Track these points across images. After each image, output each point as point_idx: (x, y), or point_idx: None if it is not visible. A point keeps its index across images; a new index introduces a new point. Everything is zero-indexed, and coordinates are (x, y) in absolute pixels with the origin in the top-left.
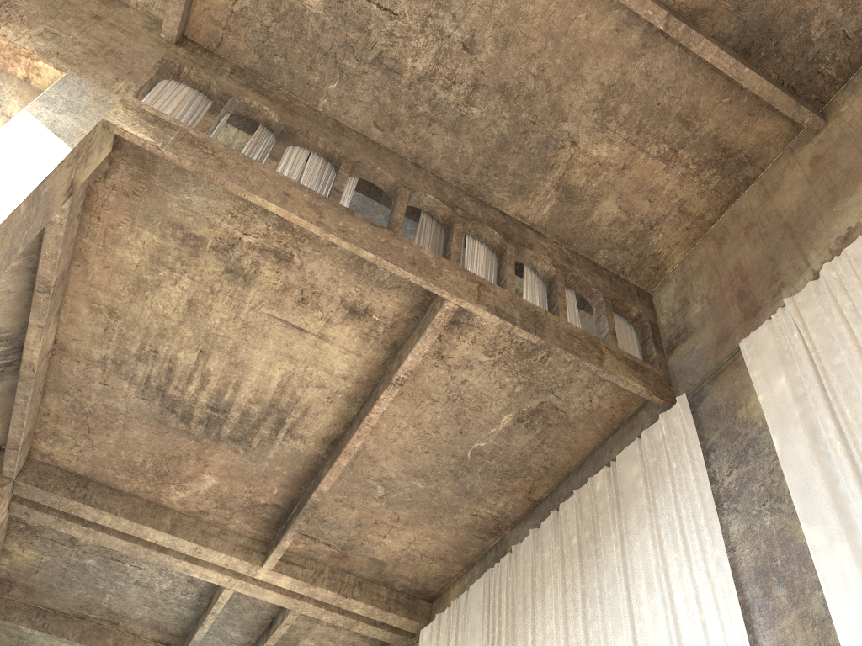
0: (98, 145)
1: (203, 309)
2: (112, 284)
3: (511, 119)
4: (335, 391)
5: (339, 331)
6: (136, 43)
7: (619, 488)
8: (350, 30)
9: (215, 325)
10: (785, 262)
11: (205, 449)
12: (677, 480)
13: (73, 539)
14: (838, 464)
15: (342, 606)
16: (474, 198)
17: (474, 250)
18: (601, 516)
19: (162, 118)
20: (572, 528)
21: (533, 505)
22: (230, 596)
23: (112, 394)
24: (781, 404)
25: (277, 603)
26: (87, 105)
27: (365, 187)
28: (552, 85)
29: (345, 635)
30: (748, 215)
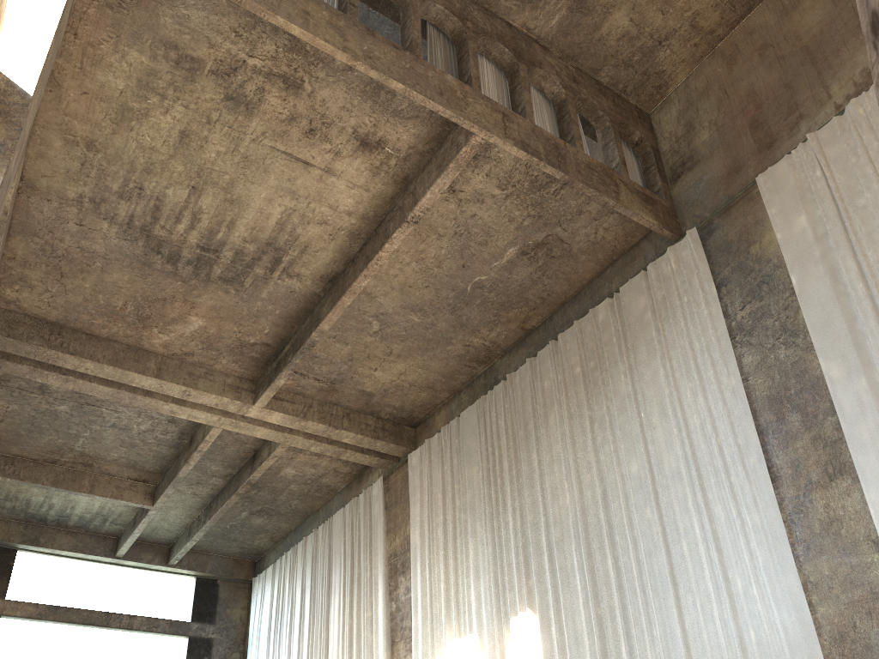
0: None
1: (197, 142)
2: (91, 113)
3: None
4: (338, 228)
5: (348, 165)
6: None
7: (625, 320)
8: None
9: (211, 159)
10: (805, 91)
11: (193, 291)
12: (689, 314)
13: (43, 387)
14: (858, 304)
15: (332, 437)
16: (480, 7)
17: (483, 70)
18: (606, 347)
19: None
20: (573, 358)
21: (525, 334)
22: (218, 434)
23: (89, 236)
24: (801, 243)
25: (266, 438)
26: None
27: None
28: None
29: (327, 462)
30: (763, 34)
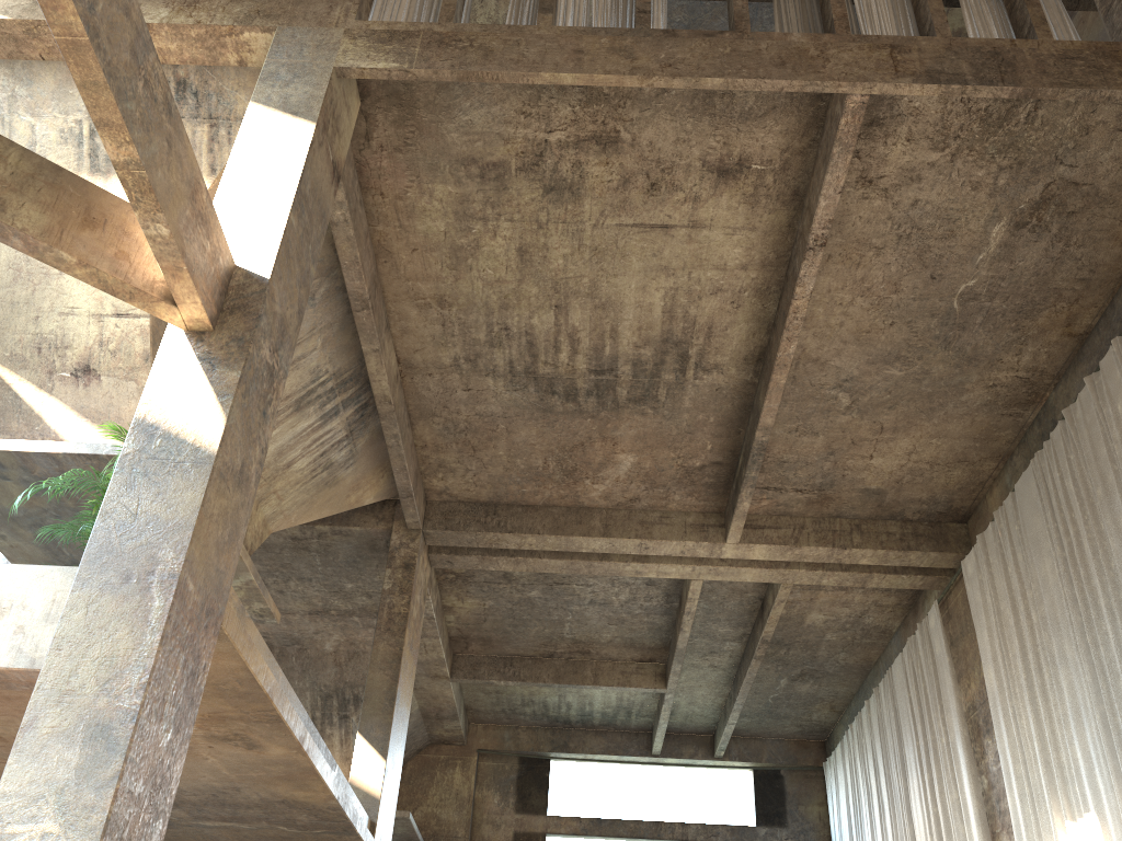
0: (342, 104)
1: (538, 254)
2: (428, 268)
3: None
4: (738, 290)
5: (715, 208)
6: None
7: None
8: None
9: (560, 266)
10: None
11: (607, 424)
12: None
13: (507, 574)
14: None
15: (843, 562)
16: None
17: None
18: None
19: (396, 29)
20: None
21: (1079, 343)
22: (700, 588)
23: (480, 399)
24: None
25: (760, 580)
26: (311, 59)
27: None
28: None
29: (861, 595)
30: None
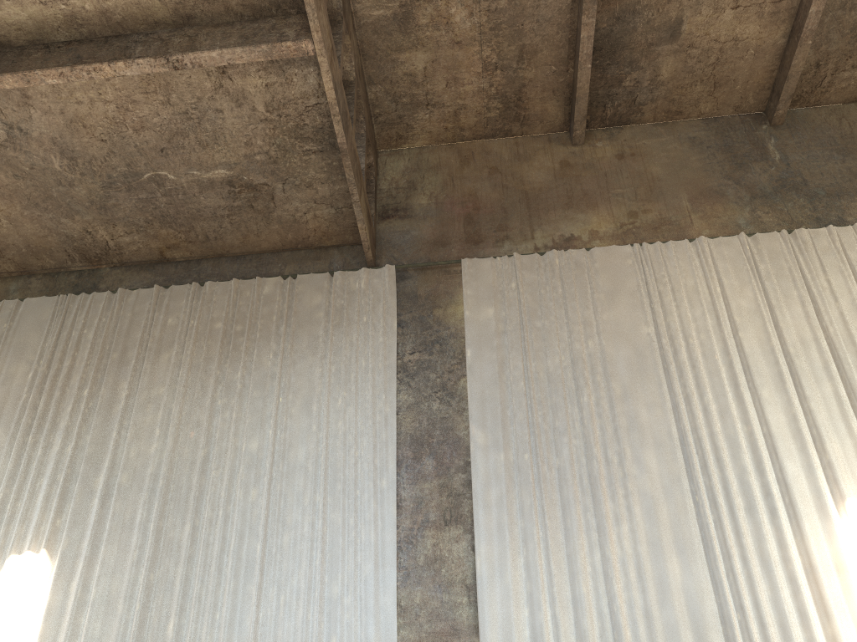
0: None
1: None
2: None
3: None
4: None
5: None
6: None
7: (293, 306)
8: None
9: None
10: (516, 222)
11: None
12: (363, 333)
13: None
14: (515, 396)
15: None
16: None
17: None
18: (263, 320)
19: None
20: (218, 312)
21: (158, 261)
22: None
23: None
24: (483, 328)
25: None
26: None
27: None
28: None
29: None
30: (497, 160)
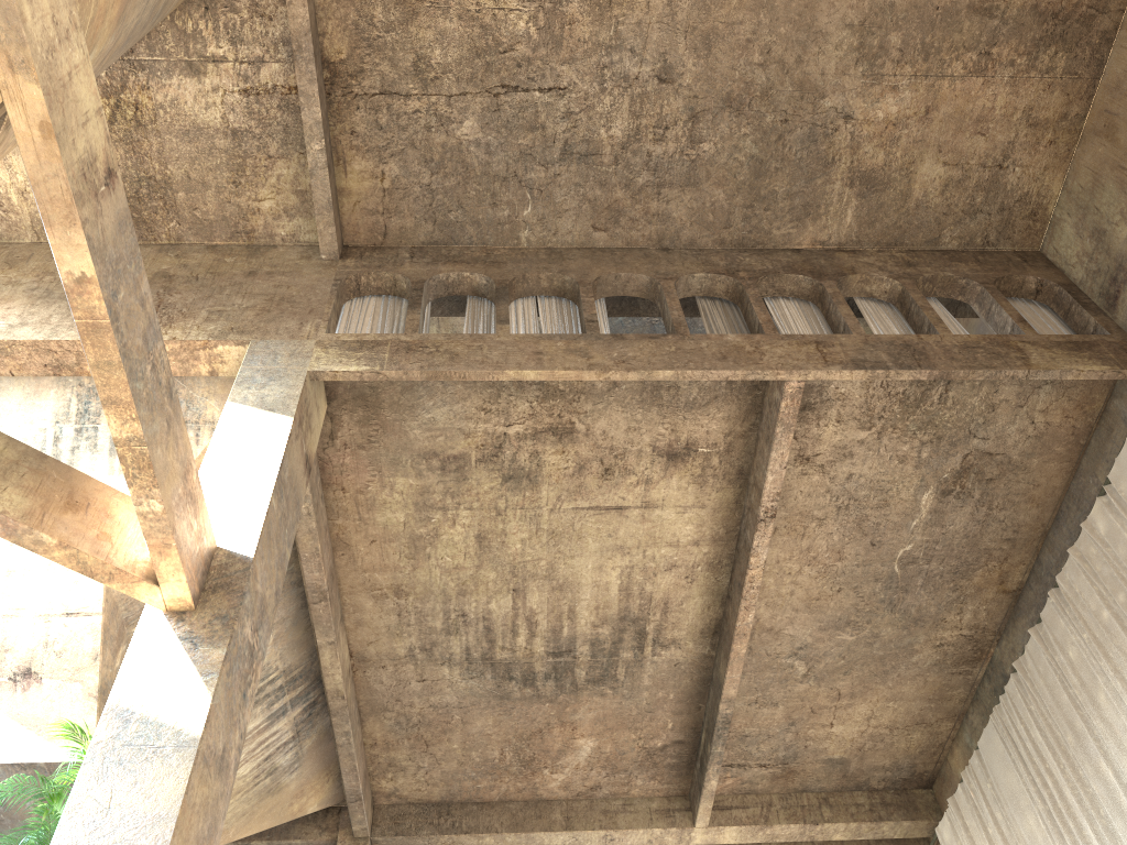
0: (314, 404)
1: (496, 539)
2: (386, 558)
3: (754, 131)
4: (691, 565)
5: (666, 488)
6: (302, 278)
7: None
8: (520, 136)
9: (518, 550)
10: None
11: (566, 708)
12: None
13: None
14: None
15: (816, 838)
16: (752, 251)
17: (783, 311)
18: None
19: (365, 339)
20: (1092, 600)
21: (1014, 598)
22: None
23: (435, 689)
24: None
25: None
26: (285, 365)
27: (615, 306)
28: (788, 62)
29: None
30: None
